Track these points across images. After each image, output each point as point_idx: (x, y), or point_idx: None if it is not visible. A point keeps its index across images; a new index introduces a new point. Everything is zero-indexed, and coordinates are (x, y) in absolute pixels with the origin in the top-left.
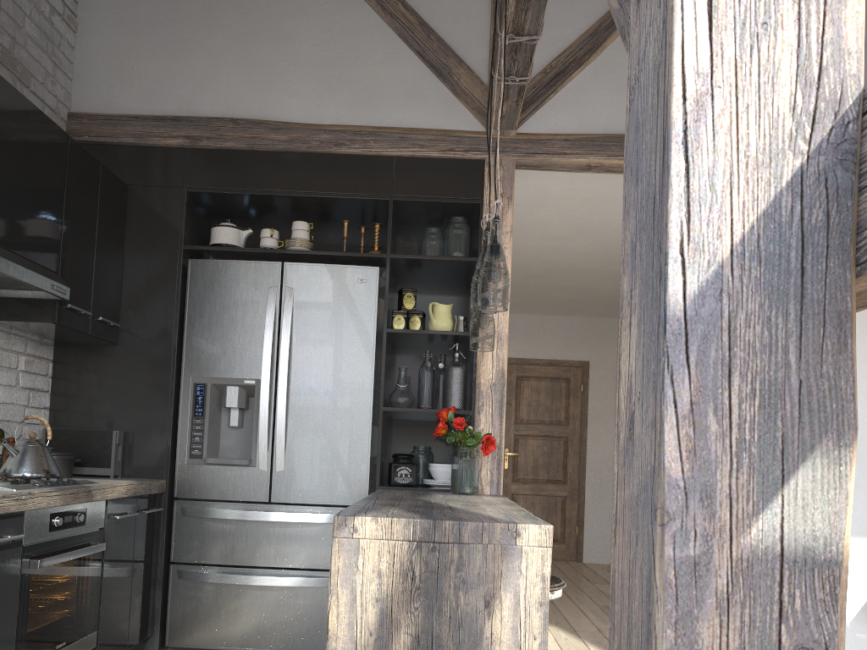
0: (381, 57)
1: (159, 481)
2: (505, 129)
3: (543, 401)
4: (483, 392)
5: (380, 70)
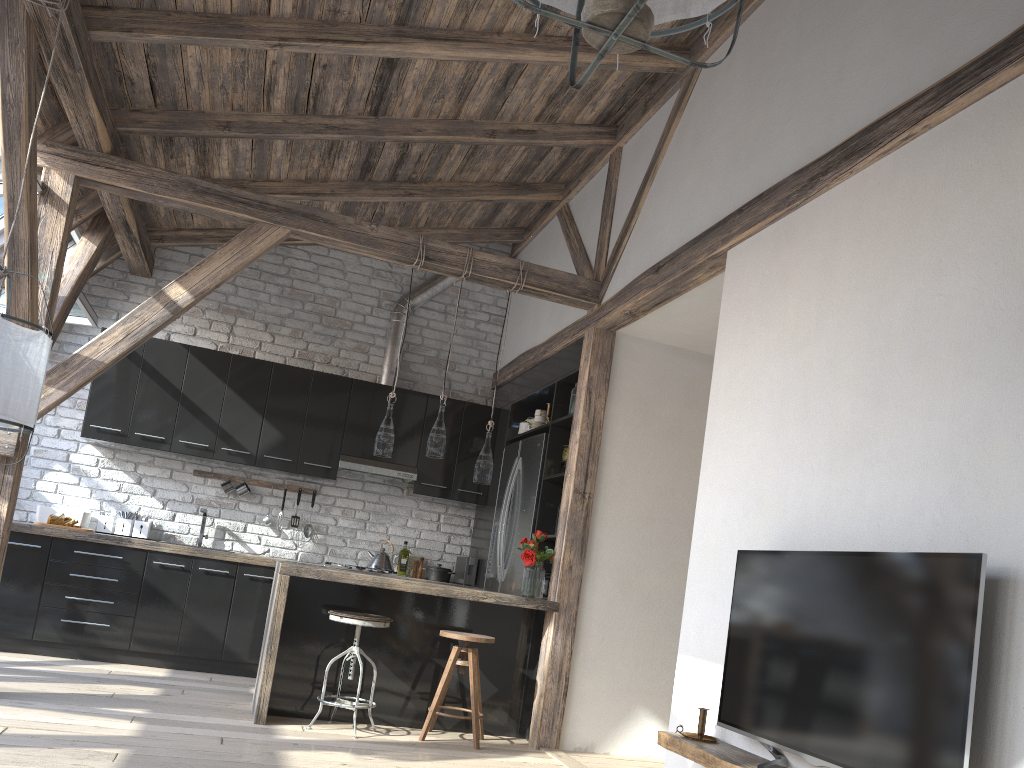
0: None
1: (472, 587)
2: (592, 306)
3: None
4: (560, 518)
5: None
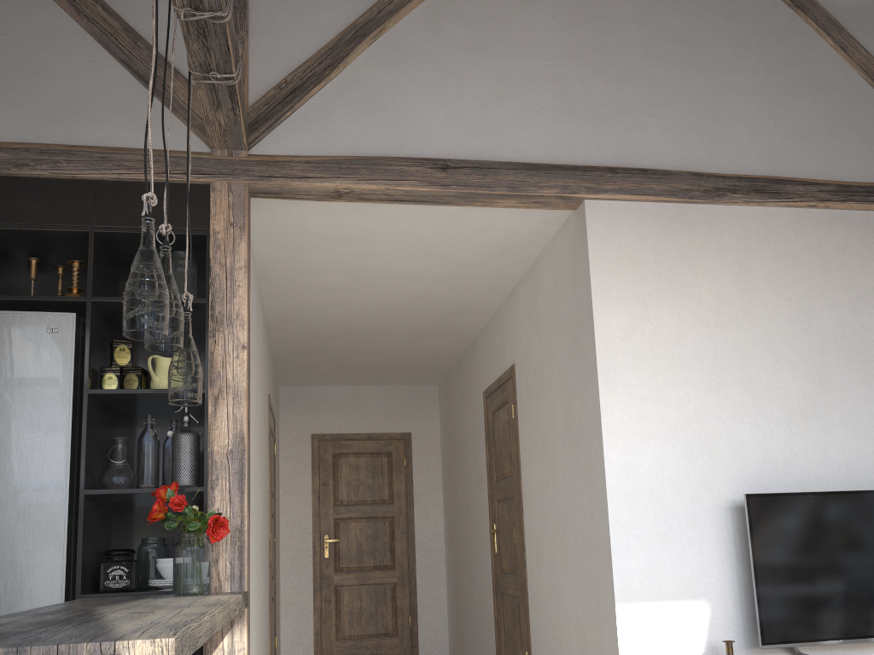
0: (77, 66)
1: None
2: (234, 149)
3: (364, 479)
4: (217, 462)
5: (76, 81)
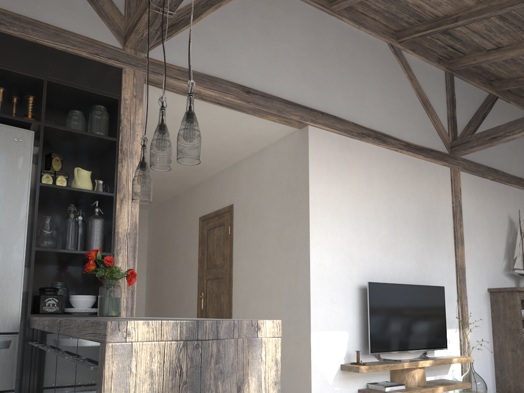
0: None
1: None
2: (138, 51)
3: None
4: (120, 239)
5: None
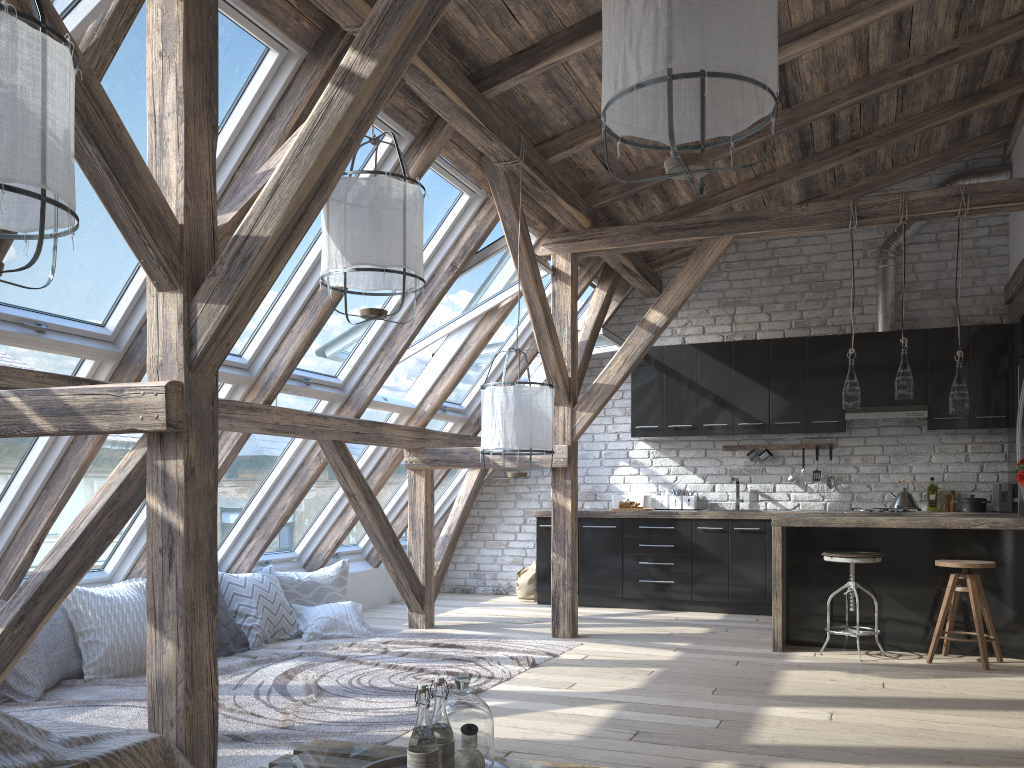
0: None
1: (1005, 514)
2: None
3: None
4: None
5: None
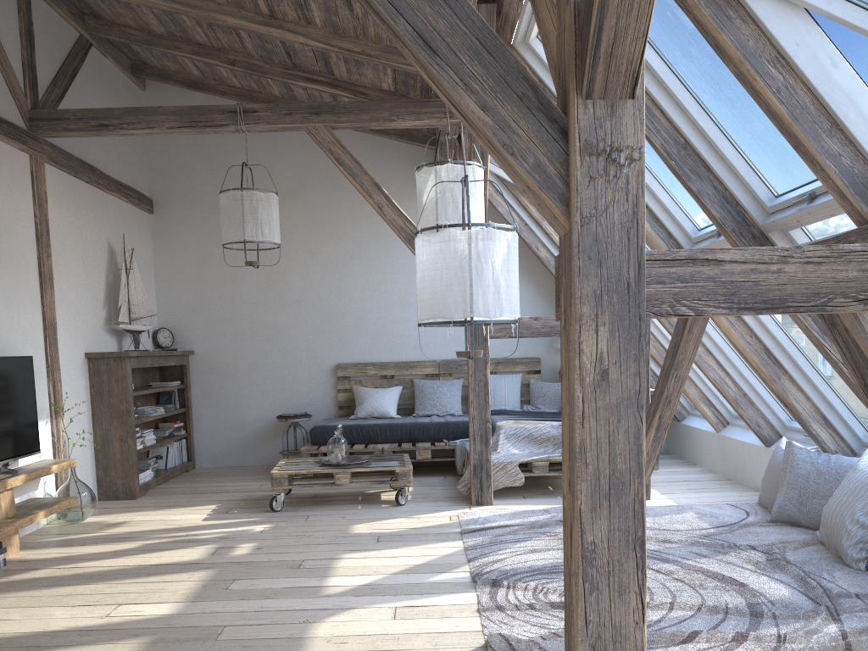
0: None
1: None
2: None
3: None
4: None
5: None
